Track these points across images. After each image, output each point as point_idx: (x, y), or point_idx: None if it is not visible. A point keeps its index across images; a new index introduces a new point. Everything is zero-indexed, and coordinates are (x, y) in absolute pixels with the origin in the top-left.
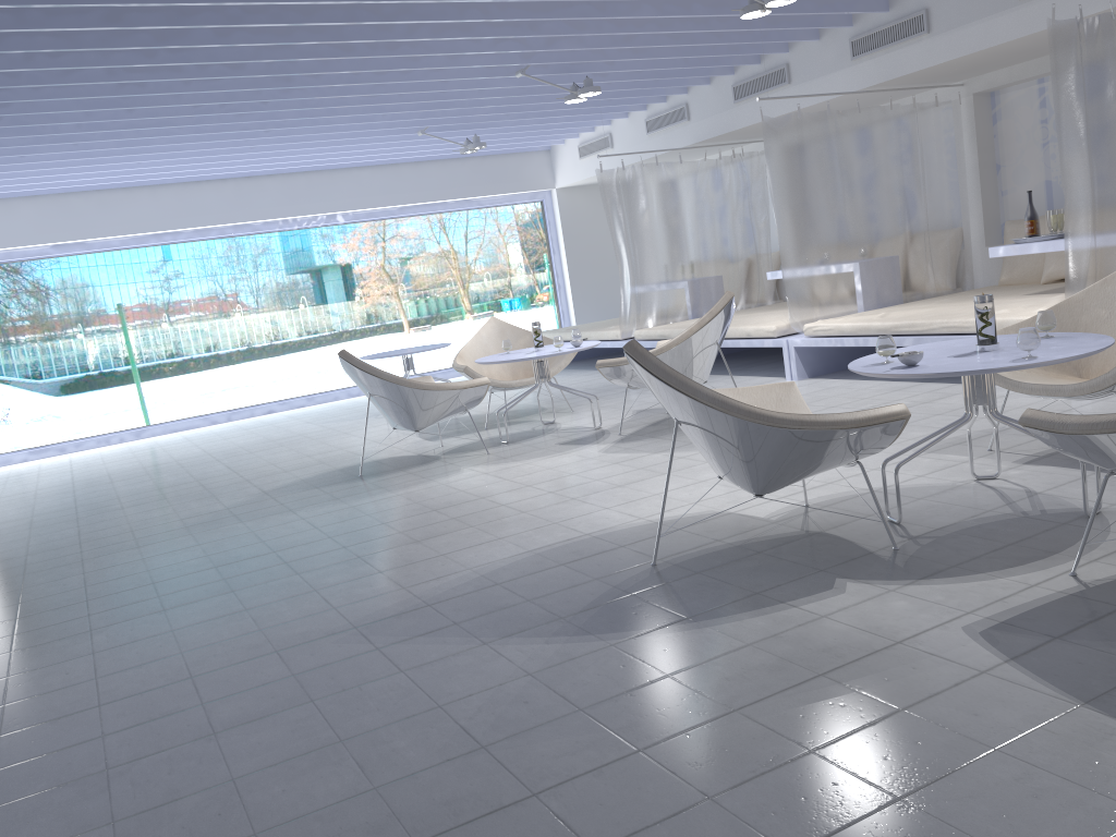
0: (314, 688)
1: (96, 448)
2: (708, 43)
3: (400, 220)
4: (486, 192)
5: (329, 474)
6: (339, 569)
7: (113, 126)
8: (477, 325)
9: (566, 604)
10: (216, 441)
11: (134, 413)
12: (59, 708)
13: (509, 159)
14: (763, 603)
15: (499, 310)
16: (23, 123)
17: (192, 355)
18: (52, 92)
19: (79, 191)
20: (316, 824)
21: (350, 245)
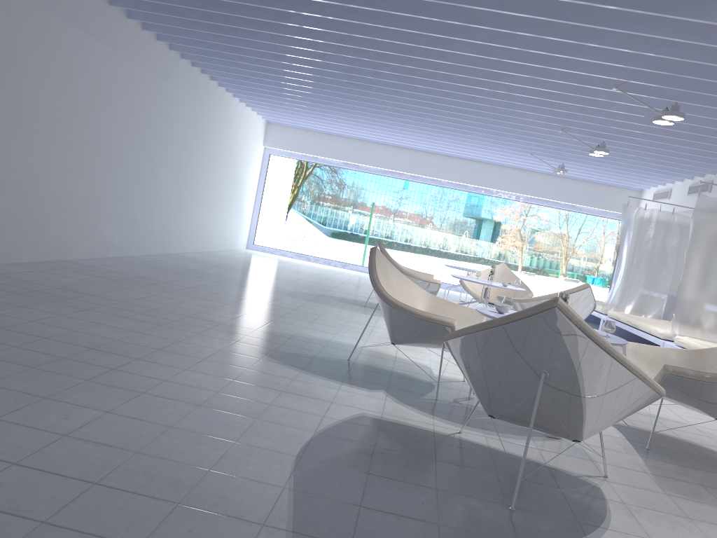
0: (169, 324)
1: (322, 264)
2: (690, 140)
3: (541, 207)
4: (586, 204)
5: (357, 301)
6: (266, 315)
7: (357, 109)
8: (565, 284)
9: (287, 349)
10: (361, 279)
11: (358, 259)
12: (114, 298)
13: (610, 189)
14: (337, 379)
15: (584, 281)
16: (315, 97)
17: (397, 241)
18: (319, 85)
19: (364, 140)
20: (87, 336)
21: (505, 212)
